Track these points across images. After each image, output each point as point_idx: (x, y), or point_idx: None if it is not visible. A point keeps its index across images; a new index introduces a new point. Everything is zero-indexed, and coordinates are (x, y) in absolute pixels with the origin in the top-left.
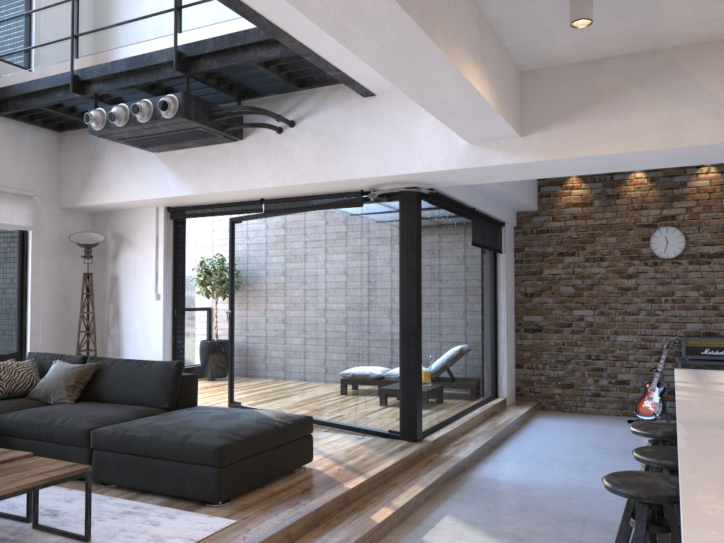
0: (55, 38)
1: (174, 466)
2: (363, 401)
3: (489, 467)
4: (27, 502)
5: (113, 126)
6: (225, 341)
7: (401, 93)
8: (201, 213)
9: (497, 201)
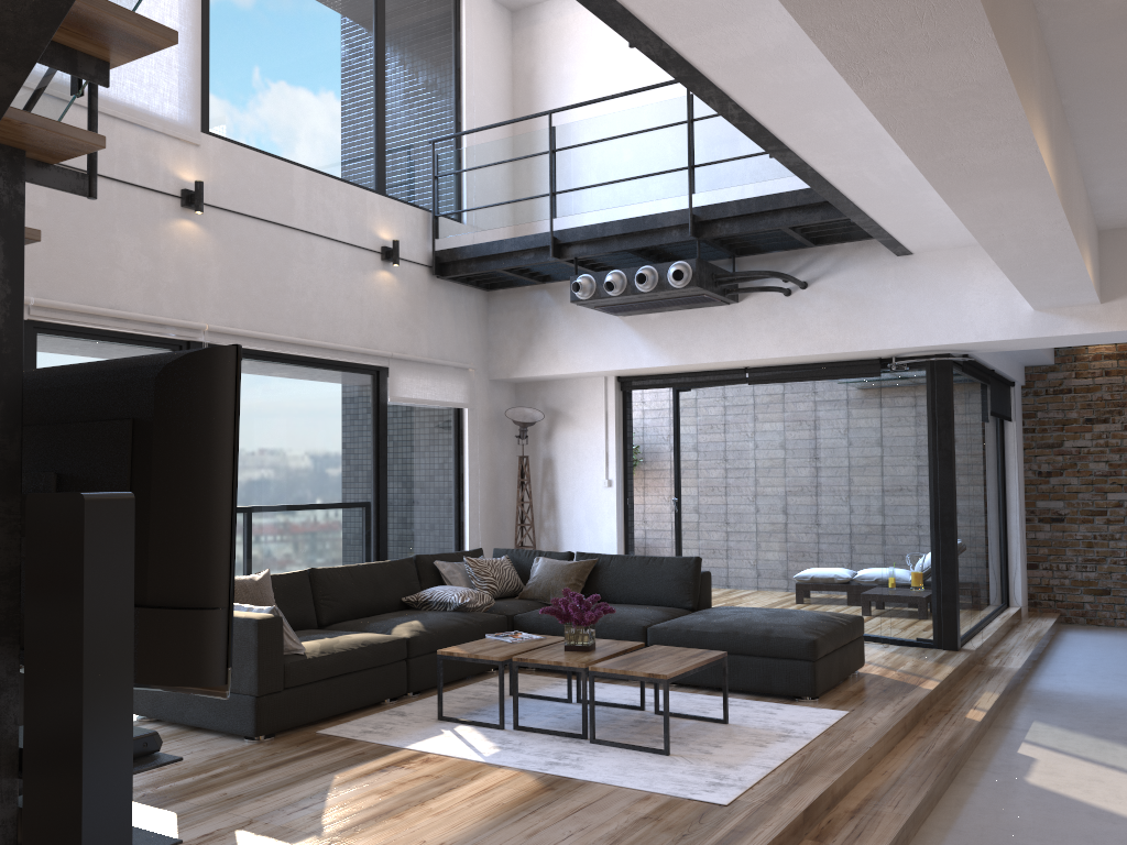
0: (524, 195)
1: (758, 661)
2: (879, 605)
3: (1046, 681)
4: (641, 690)
5: (605, 295)
6: None
7: (945, 252)
8: (663, 384)
9: (1010, 357)
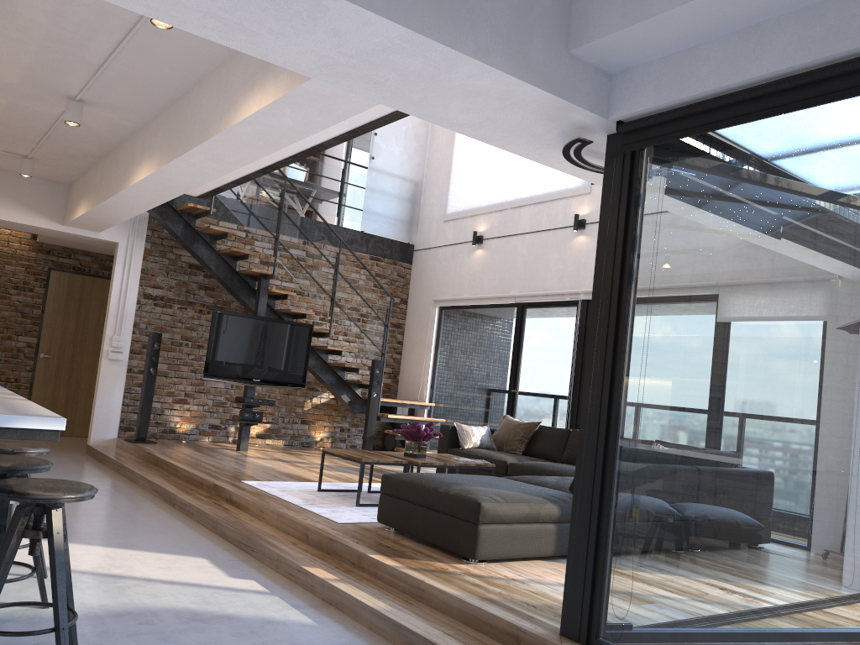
0: None
1: None
2: None
3: None
4: None
5: None
6: None
7: None
8: None
9: None
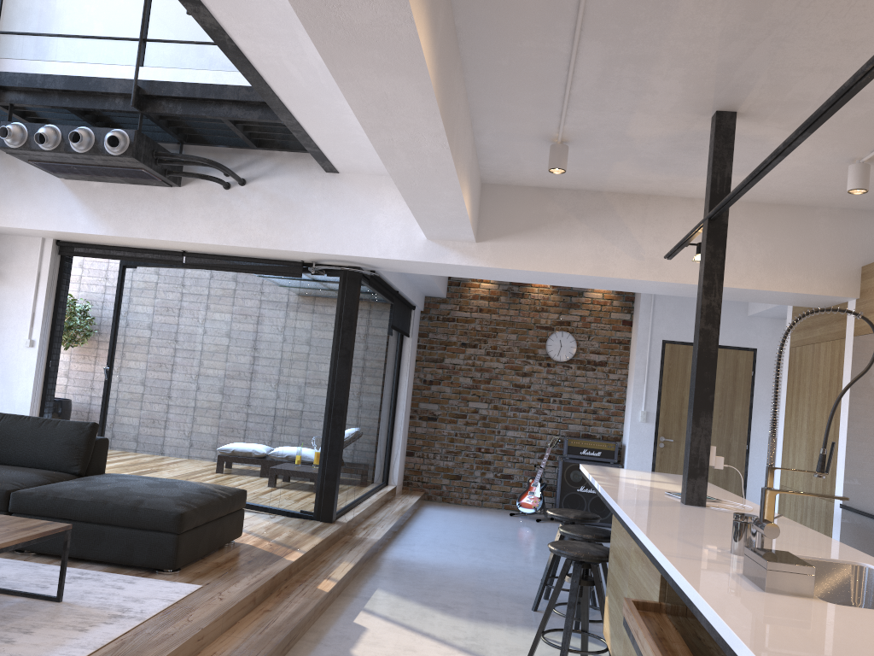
0: None
1: (123, 532)
2: (274, 480)
3: (399, 550)
4: None
5: (36, 147)
6: (64, 400)
7: (365, 177)
8: (103, 254)
9: (414, 285)
